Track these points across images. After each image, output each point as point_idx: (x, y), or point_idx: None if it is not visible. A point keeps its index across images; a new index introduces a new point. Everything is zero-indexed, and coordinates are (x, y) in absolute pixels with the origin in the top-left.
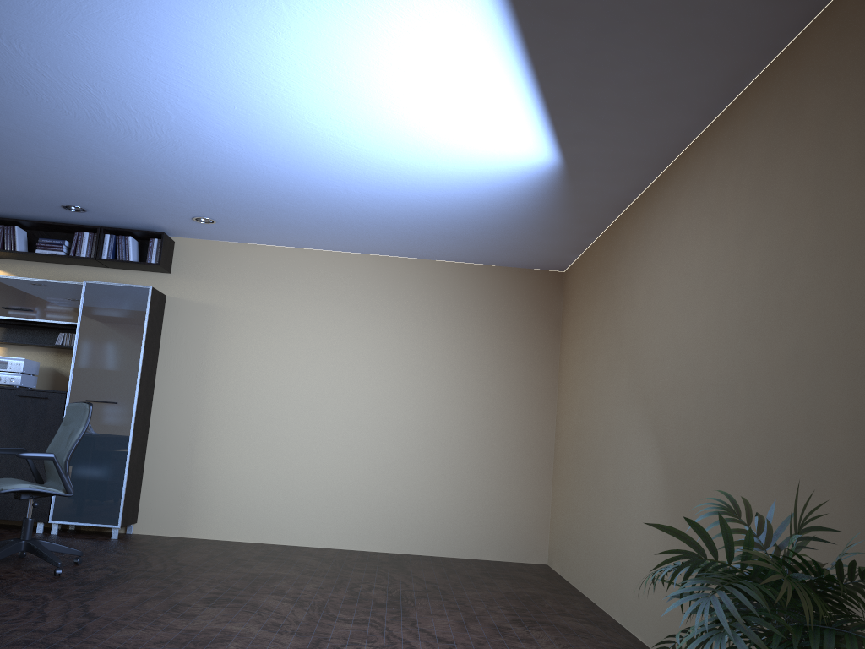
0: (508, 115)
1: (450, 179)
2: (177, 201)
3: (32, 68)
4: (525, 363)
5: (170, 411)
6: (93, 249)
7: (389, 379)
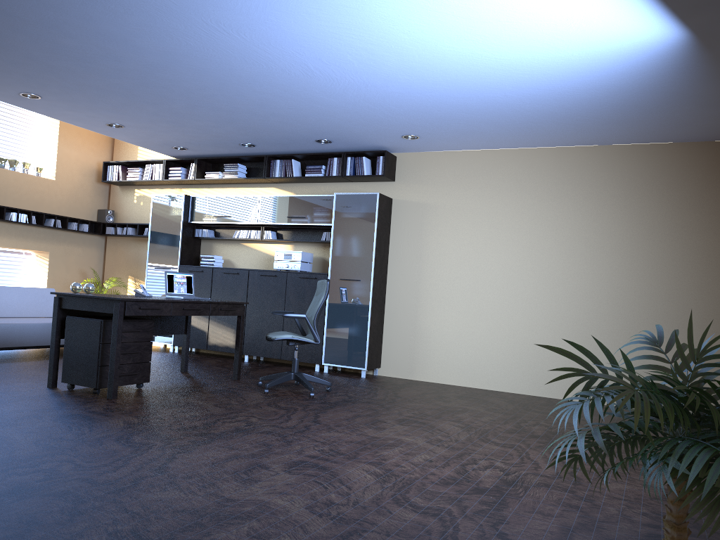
0: (615, 2)
1: (589, 70)
2: (386, 125)
3: (258, 48)
4: (706, 233)
5: (399, 285)
6: (340, 169)
7: (571, 253)
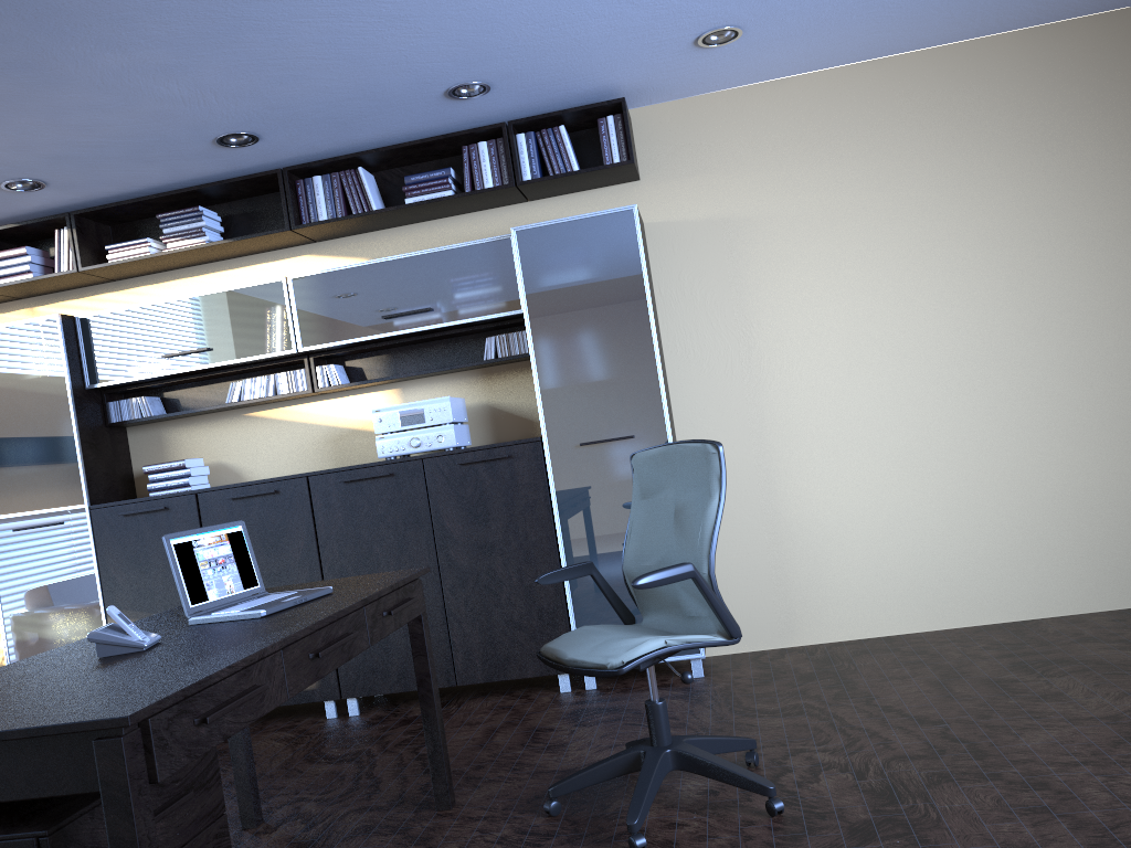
0: None
1: None
2: None
3: None
4: None
5: (709, 430)
6: (503, 170)
7: (1121, 267)
